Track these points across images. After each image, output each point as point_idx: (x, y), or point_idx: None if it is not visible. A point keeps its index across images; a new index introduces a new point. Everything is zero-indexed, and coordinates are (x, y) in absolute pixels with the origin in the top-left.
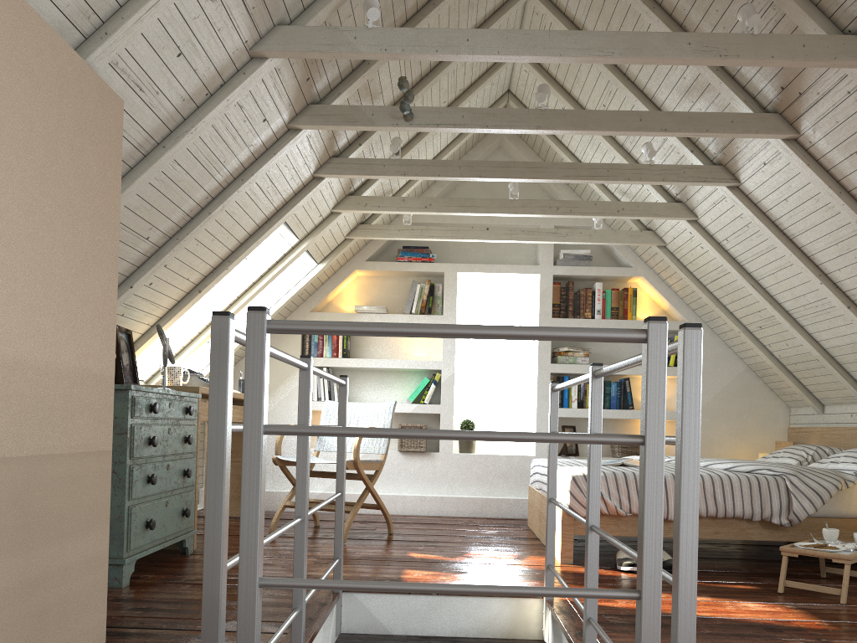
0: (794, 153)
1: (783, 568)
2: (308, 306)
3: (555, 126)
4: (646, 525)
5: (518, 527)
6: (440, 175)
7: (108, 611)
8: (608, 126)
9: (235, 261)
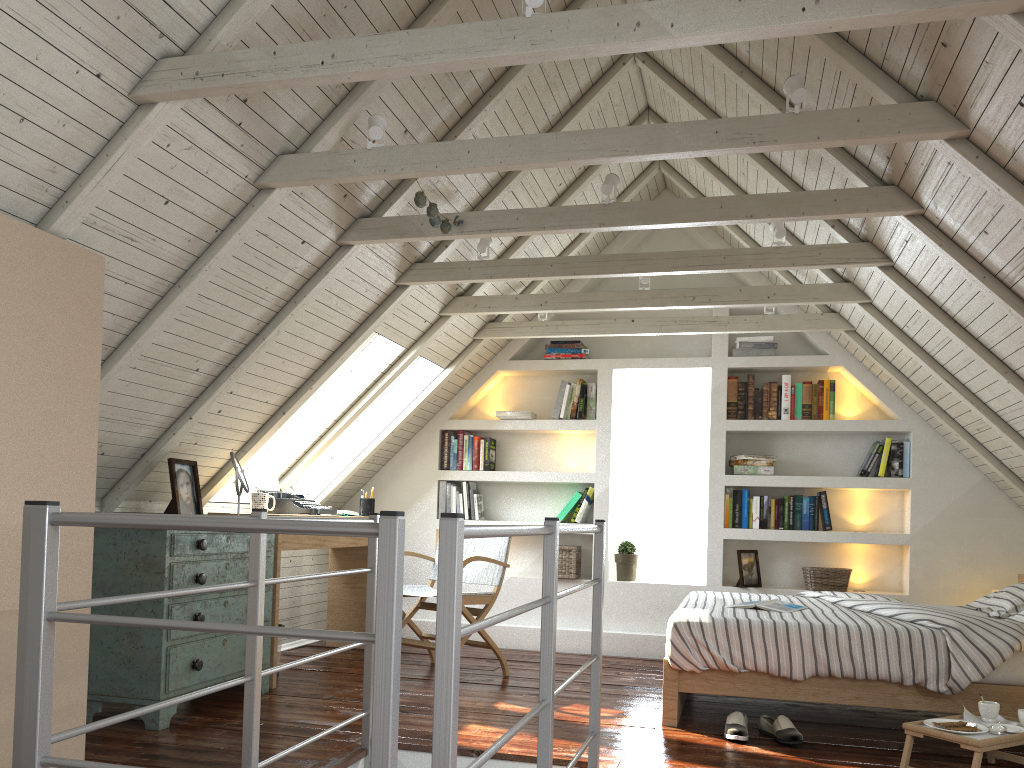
0: (922, 232)
1: (906, 750)
2: (446, 412)
3: (620, 222)
4: (374, 728)
5: None
6: (530, 275)
7: (118, 756)
8: (683, 216)
9: (319, 380)
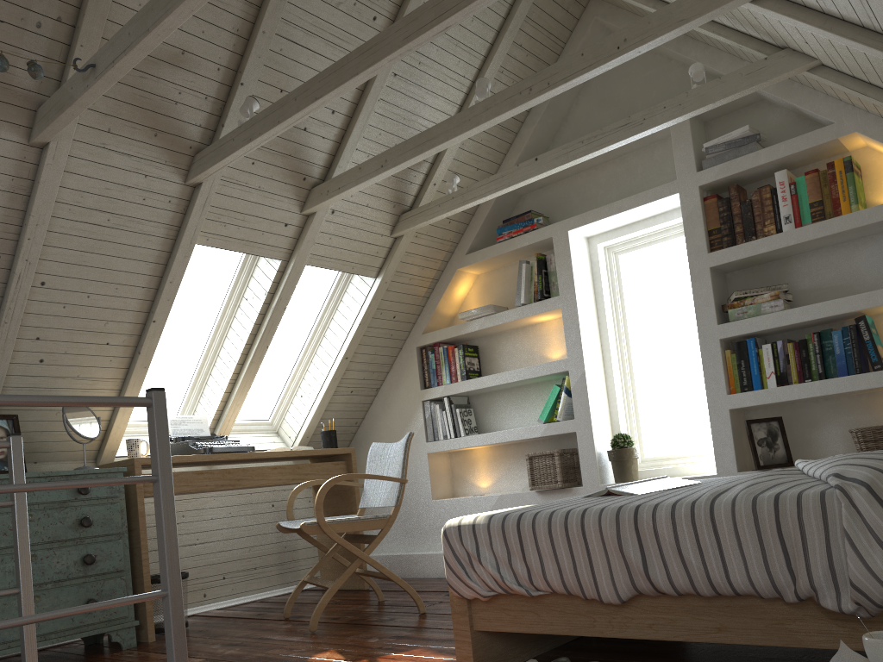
0: None
1: None
2: (419, 328)
3: None
4: None
5: None
6: (280, 121)
7: None
8: None
9: (158, 310)
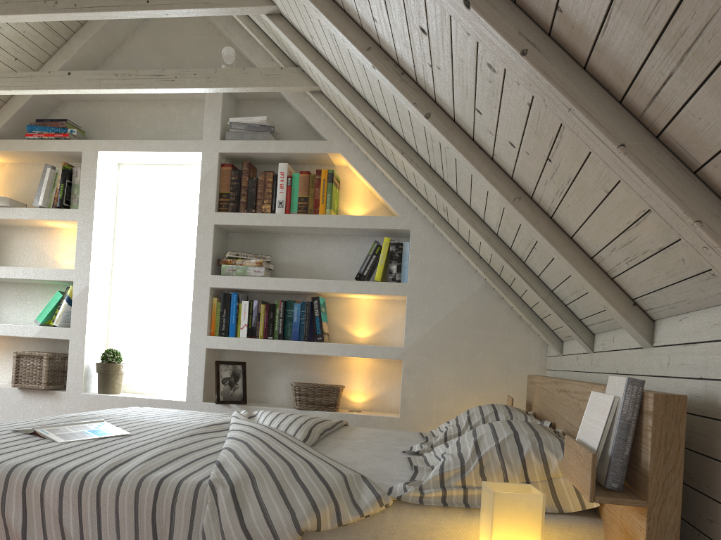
0: None
1: None
2: None
3: None
4: None
5: None
6: None
7: None
8: None
9: None
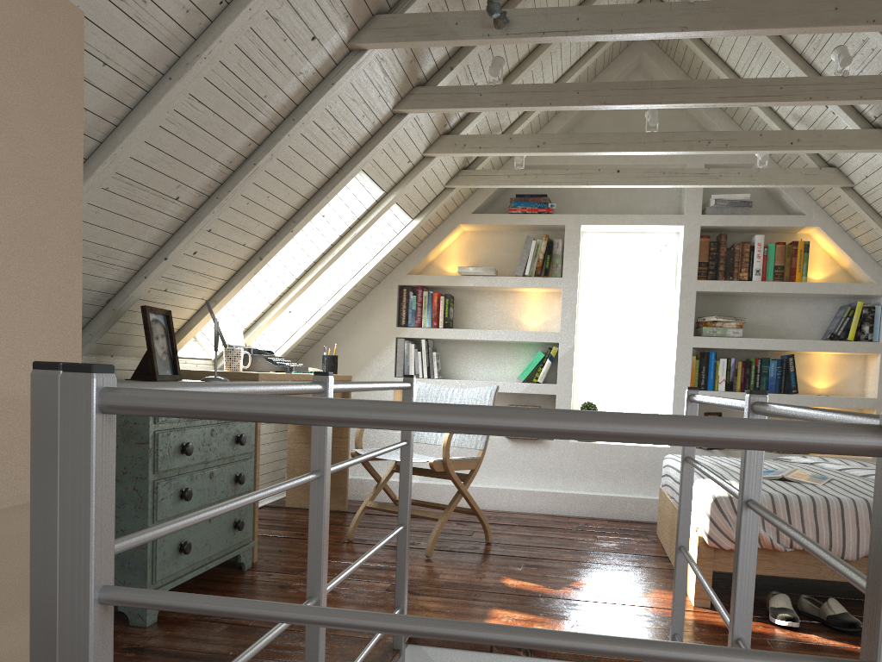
0: None
1: None
2: (405, 267)
3: (708, 26)
4: None
5: (644, 536)
6: (552, 104)
7: None
8: (787, 20)
9: (301, 221)
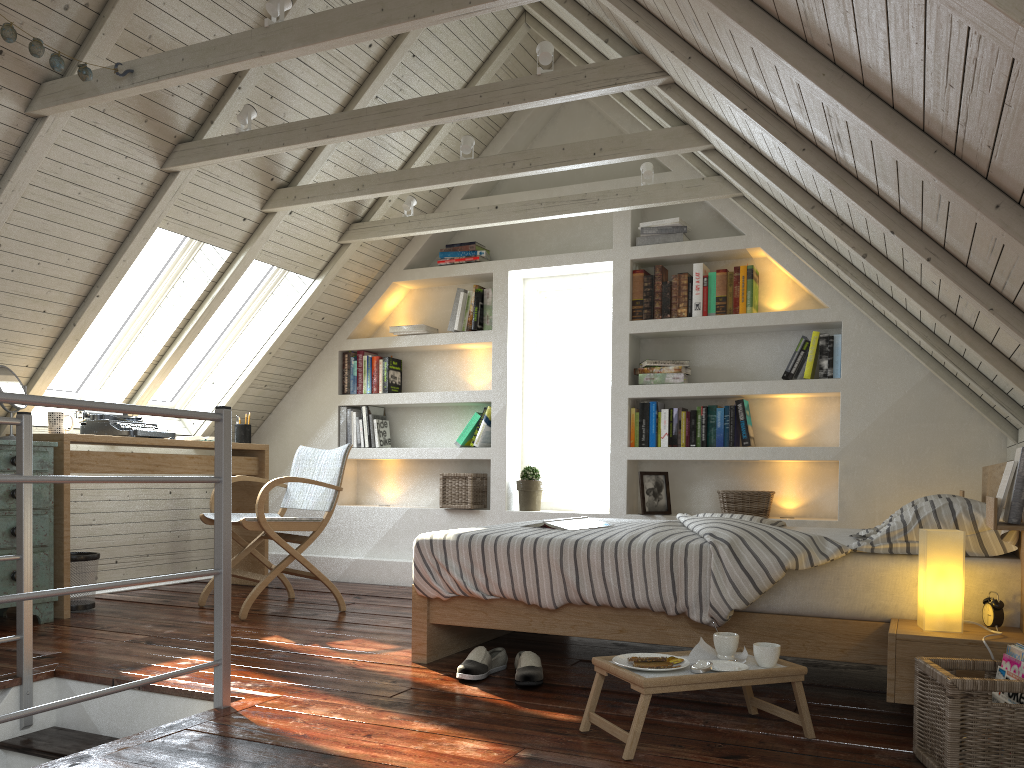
0: (615, 7)
1: (592, 692)
2: (344, 332)
3: (281, 47)
4: None
5: None
6: (285, 144)
7: None
8: (343, 29)
9: (104, 286)
